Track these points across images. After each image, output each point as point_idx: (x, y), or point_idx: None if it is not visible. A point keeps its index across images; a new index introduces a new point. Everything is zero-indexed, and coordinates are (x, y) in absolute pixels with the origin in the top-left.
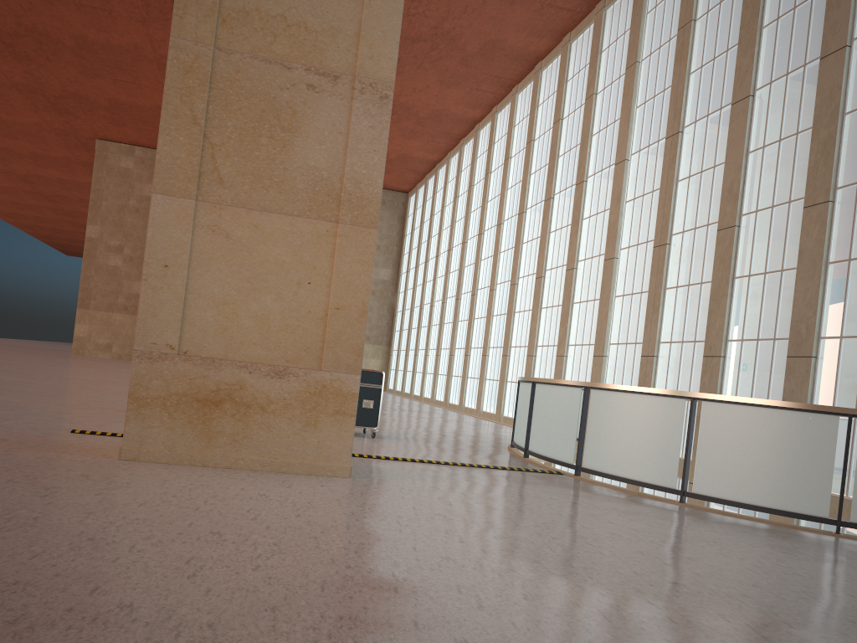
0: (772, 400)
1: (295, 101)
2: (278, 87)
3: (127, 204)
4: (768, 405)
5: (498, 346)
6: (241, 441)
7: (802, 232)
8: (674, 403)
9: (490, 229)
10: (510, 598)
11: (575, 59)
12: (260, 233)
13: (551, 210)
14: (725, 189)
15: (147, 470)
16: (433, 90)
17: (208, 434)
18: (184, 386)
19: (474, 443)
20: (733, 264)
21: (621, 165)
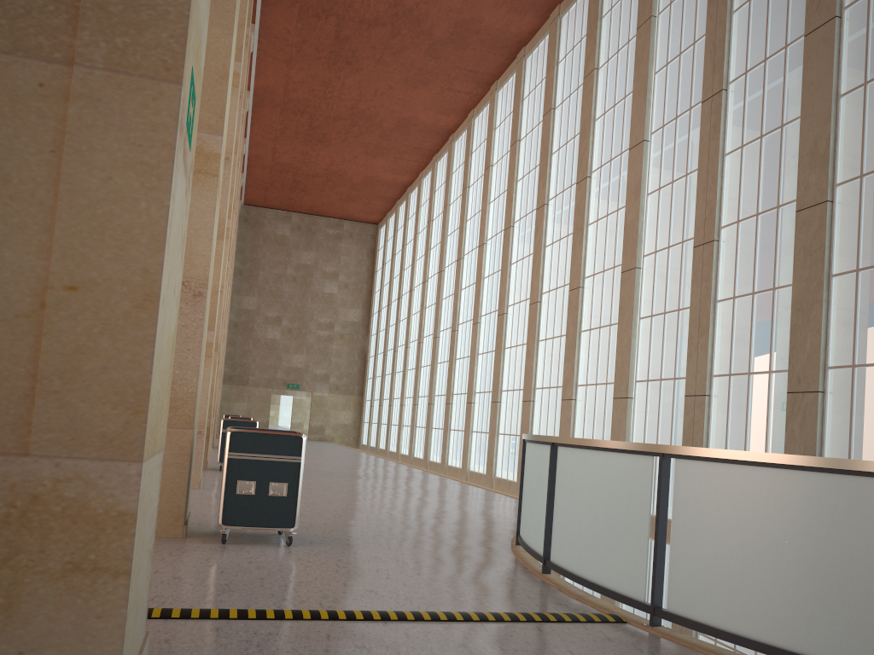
0: None
1: None
2: None
3: None
4: None
5: (486, 390)
6: None
7: None
8: None
9: (470, 253)
10: None
11: (567, 34)
12: None
13: (546, 219)
14: (804, 153)
15: None
16: (397, 91)
17: None
18: None
19: (459, 539)
20: (828, 257)
21: (638, 148)
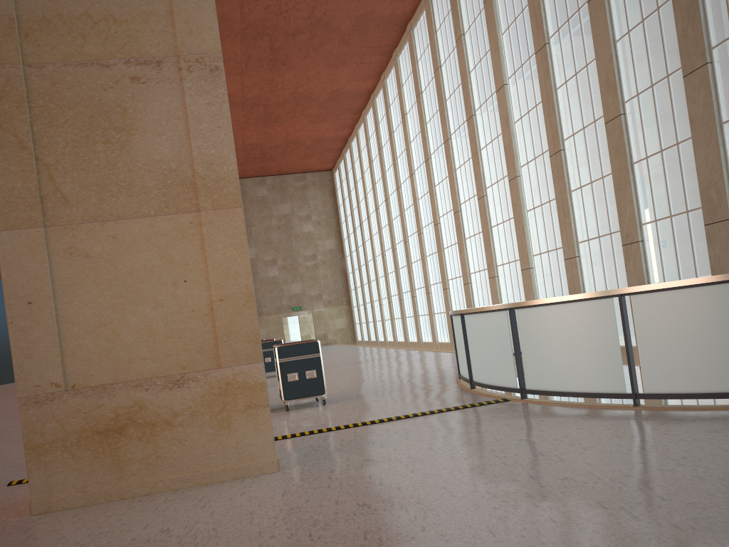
0: (706, 277)
1: (122, 98)
2: (101, 88)
3: None
4: (703, 283)
5: (437, 282)
6: (155, 463)
7: (687, 101)
8: (601, 304)
9: (405, 182)
10: None
11: (438, 9)
12: (121, 243)
13: (452, 149)
14: (602, 83)
15: (53, 524)
16: (324, 74)
17: (119, 465)
18: (80, 421)
19: (425, 383)
20: (628, 151)
21: (501, 90)
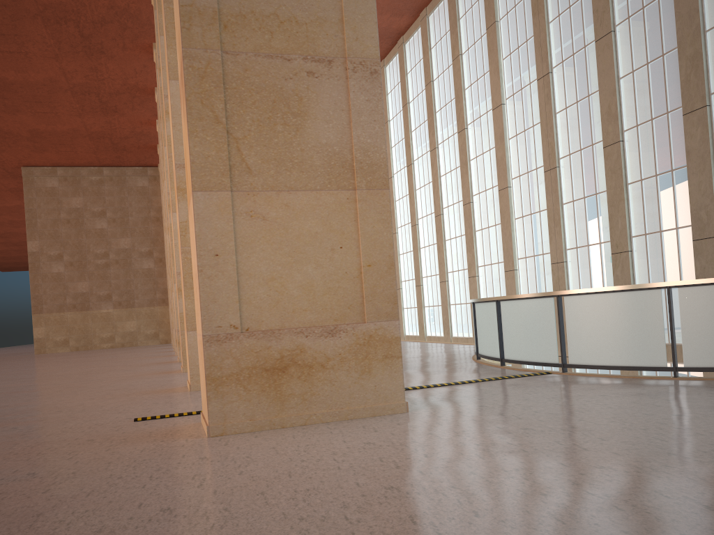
0: None
1: (299, 88)
2: (282, 78)
3: (59, 218)
4: None
5: (409, 279)
6: (310, 399)
7: (685, 135)
8: (650, 294)
9: None
10: (713, 492)
11: (435, 29)
12: (291, 210)
13: (438, 158)
14: (603, 112)
15: (244, 441)
16: None
17: (281, 399)
18: (252, 359)
19: (445, 362)
20: (624, 173)
21: (498, 109)
